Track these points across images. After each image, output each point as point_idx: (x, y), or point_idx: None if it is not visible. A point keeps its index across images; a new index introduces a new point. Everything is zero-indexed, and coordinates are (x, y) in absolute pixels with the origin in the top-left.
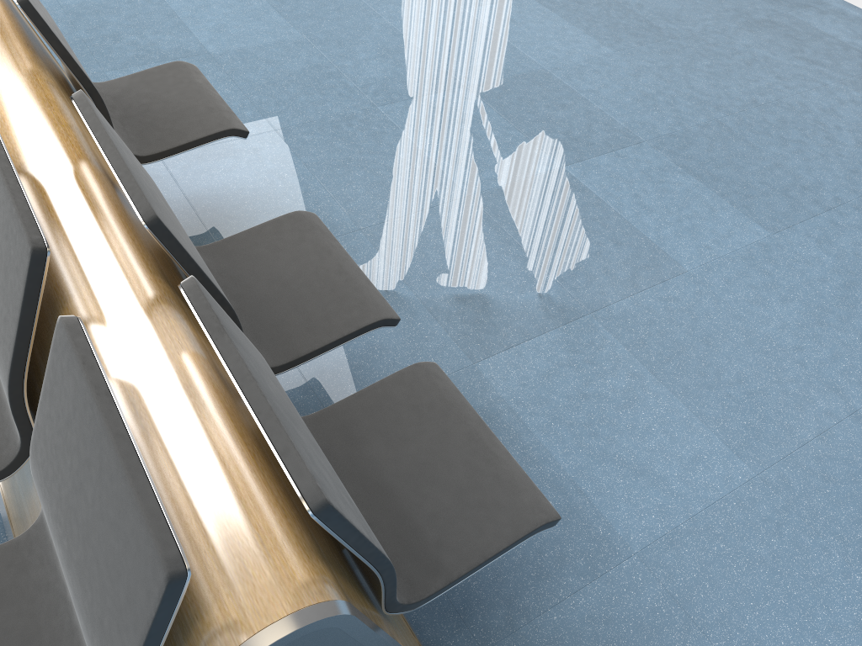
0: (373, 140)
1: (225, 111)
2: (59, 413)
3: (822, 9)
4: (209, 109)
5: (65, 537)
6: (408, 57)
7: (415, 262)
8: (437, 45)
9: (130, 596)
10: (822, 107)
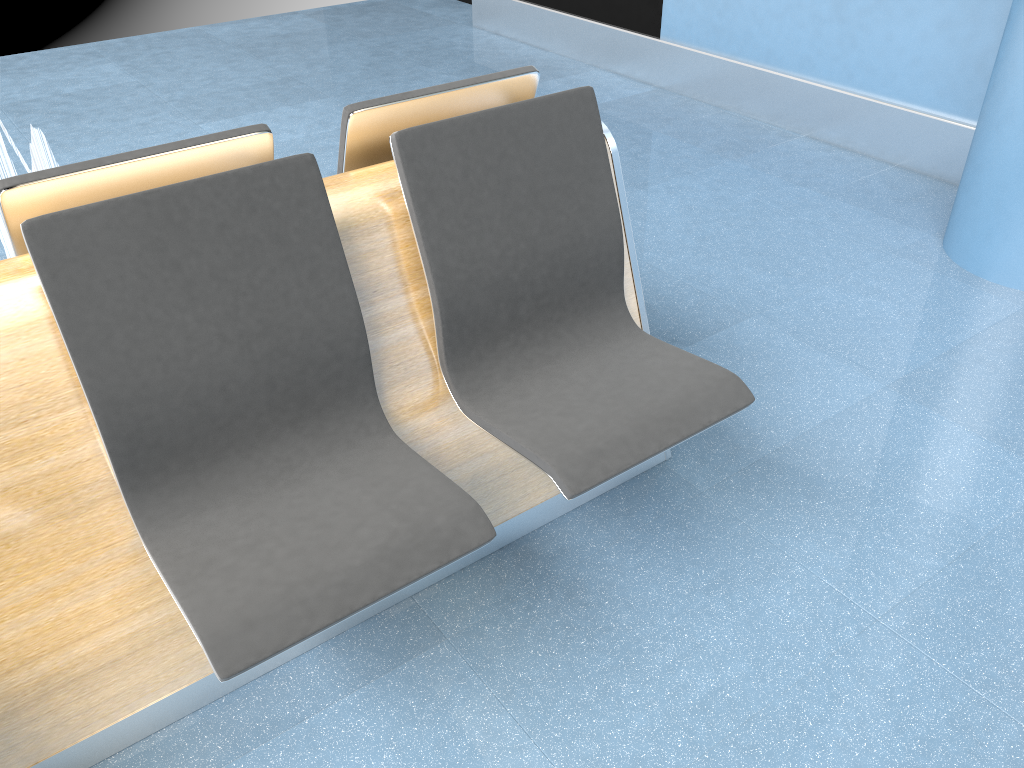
0: None
1: None
2: (451, 188)
3: None
4: None
5: (520, 243)
6: None
7: None
8: None
9: (584, 147)
10: None
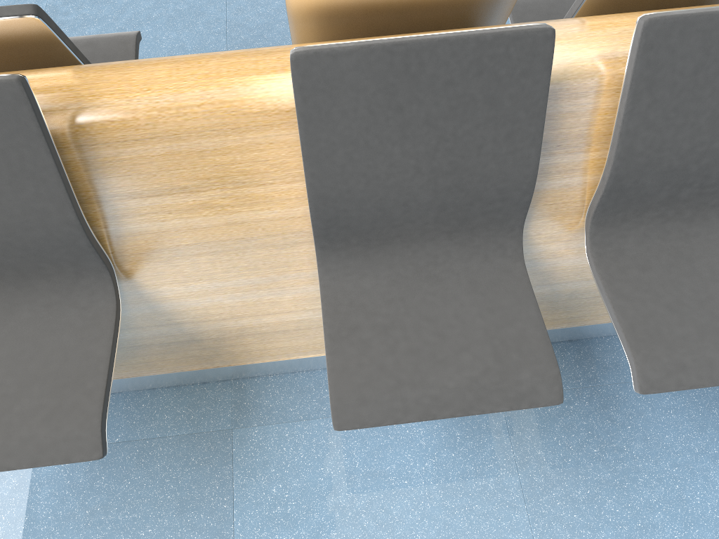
0: (102, 5)
1: (97, 36)
2: (675, 81)
3: None
4: (89, 45)
5: (715, 142)
6: None
7: (289, 30)
8: None
9: None
10: None
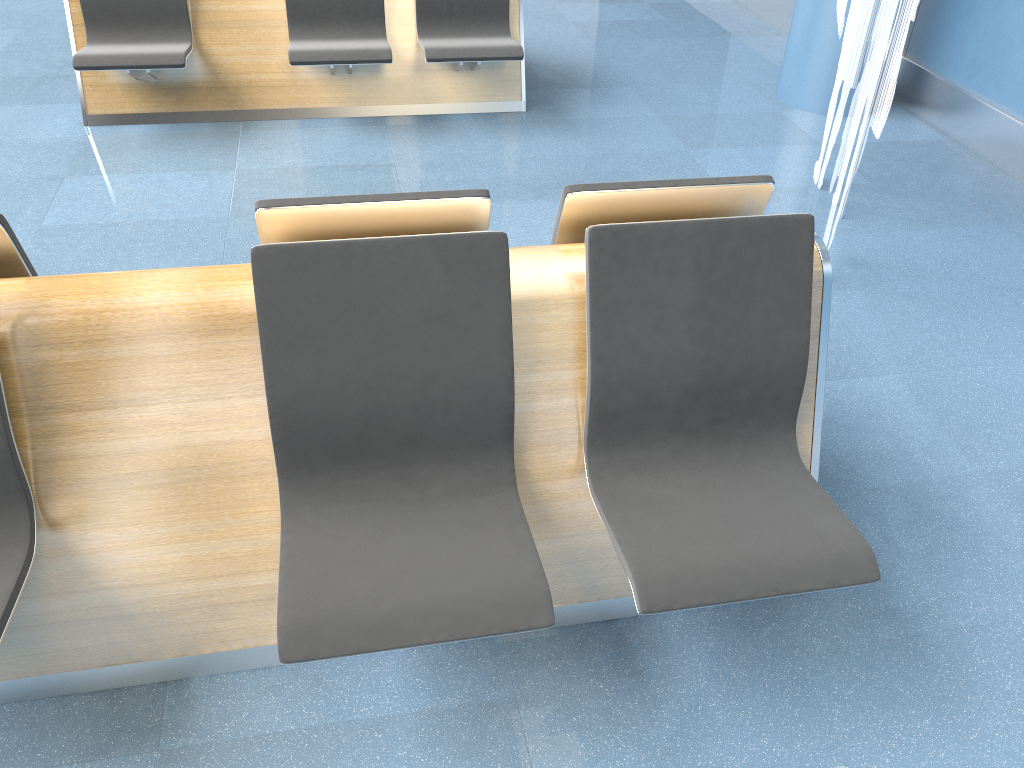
0: None
1: None
2: None
3: None
4: None
5: None
6: None
7: None
8: None
9: None
10: None
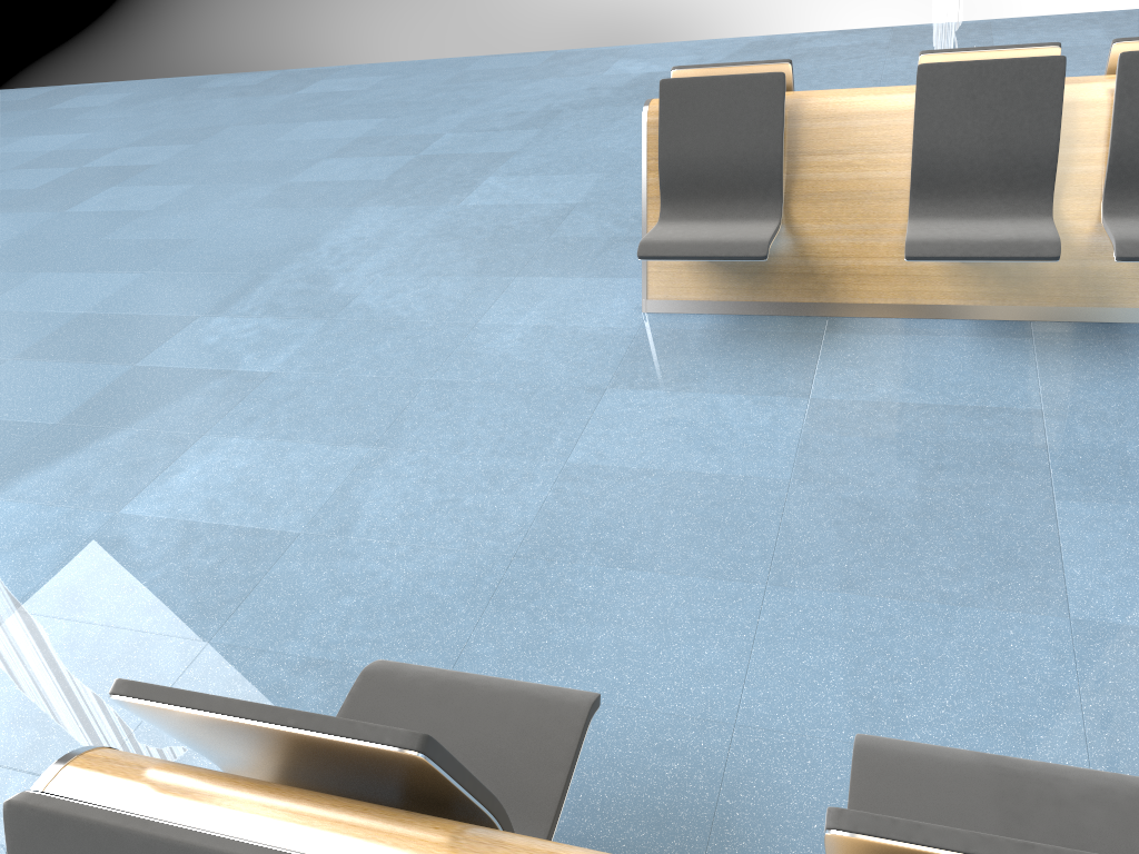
0: None
1: None
2: None
3: (805, 40)
4: None
5: None
6: (933, 21)
7: None
8: (942, 8)
9: None
10: (905, 68)
